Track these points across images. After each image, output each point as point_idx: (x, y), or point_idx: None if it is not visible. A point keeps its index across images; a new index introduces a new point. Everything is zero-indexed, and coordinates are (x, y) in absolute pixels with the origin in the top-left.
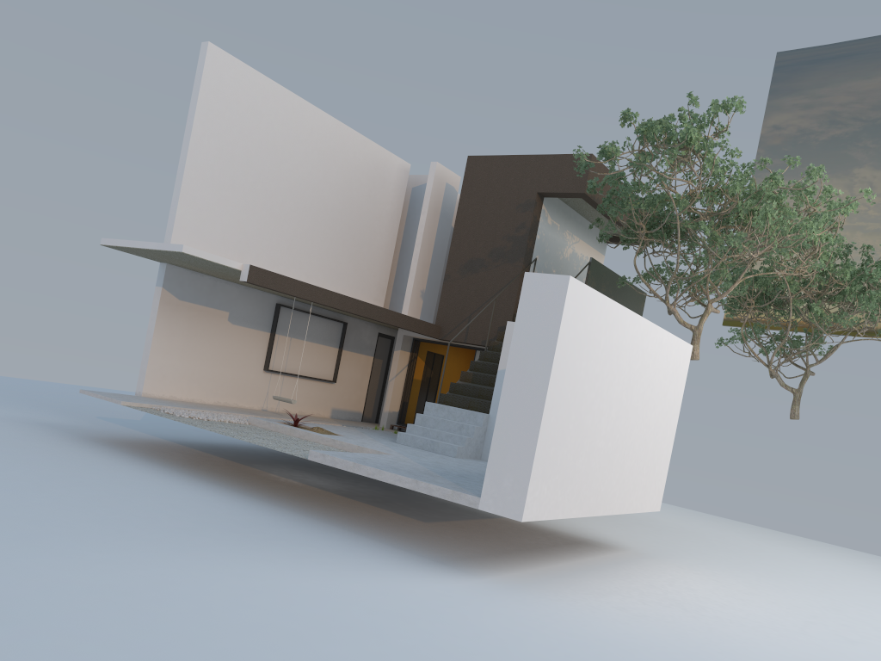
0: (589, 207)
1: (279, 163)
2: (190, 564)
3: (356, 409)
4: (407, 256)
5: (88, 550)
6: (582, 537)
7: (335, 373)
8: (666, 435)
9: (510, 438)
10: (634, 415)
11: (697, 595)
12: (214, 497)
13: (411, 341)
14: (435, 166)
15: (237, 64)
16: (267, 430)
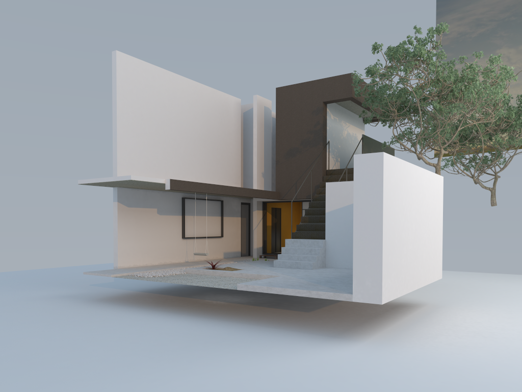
0: (353, 104)
1: (168, 114)
2: (202, 370)
3: (237, 250)
4: (248, 153)
5: (141, 374)
6: (397, 302)
7: (222, 231)
8: (438, 233)
9: (364, 255)
10: (423, 225)
11: (483, 325)
12: (186, 323)
13: (261, 203)
14: (256, 97)
15: (134, 60)
16: (199, 275)
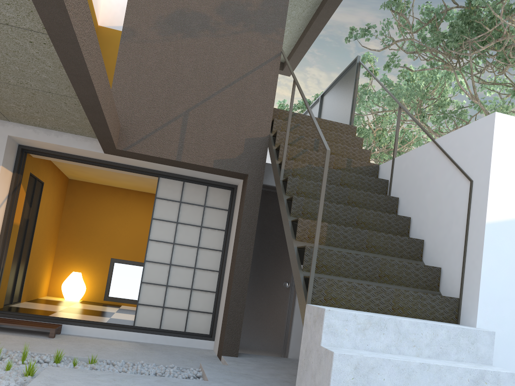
0: None
1: None
2: None
3: None
4: None
5: None
6: None
7: None
8: None
9: None
10: None
11: None
12: None
13: (16, 151)
14: None
15: None
16: None
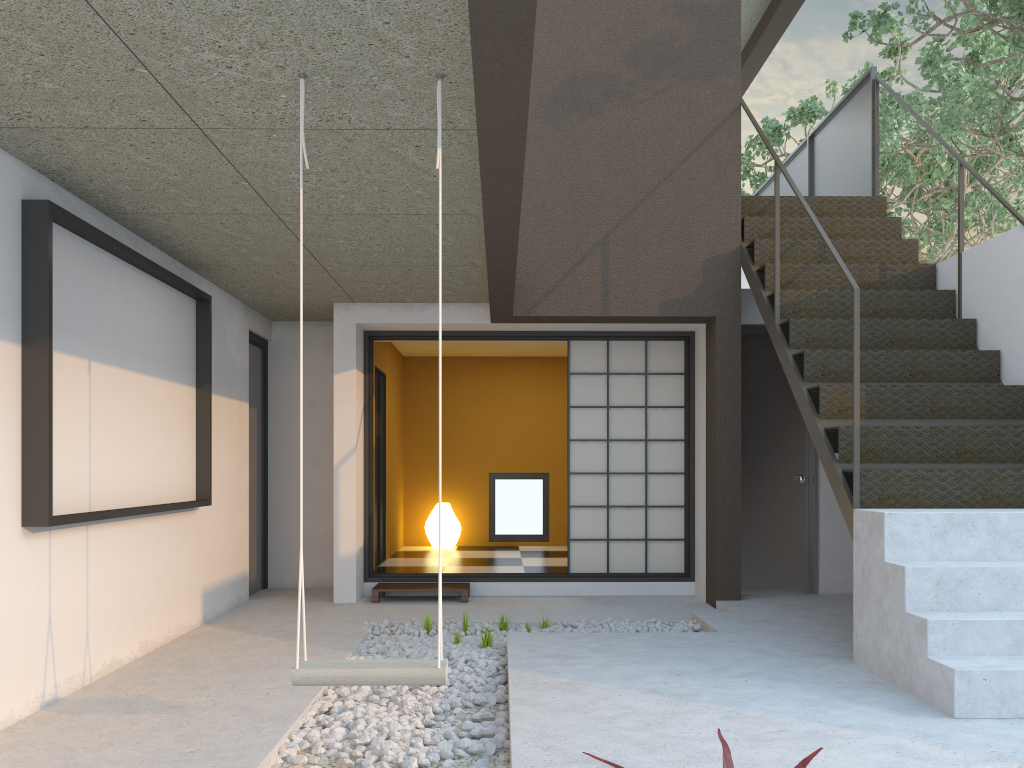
0: None
1: None
2: None
3: (239, 568)
4: None
5: None
6: None
7: (205, 475)
8: None
9: None
10: None
11: None
12: None
13: (363, 341)
14: None
15: None
16: None
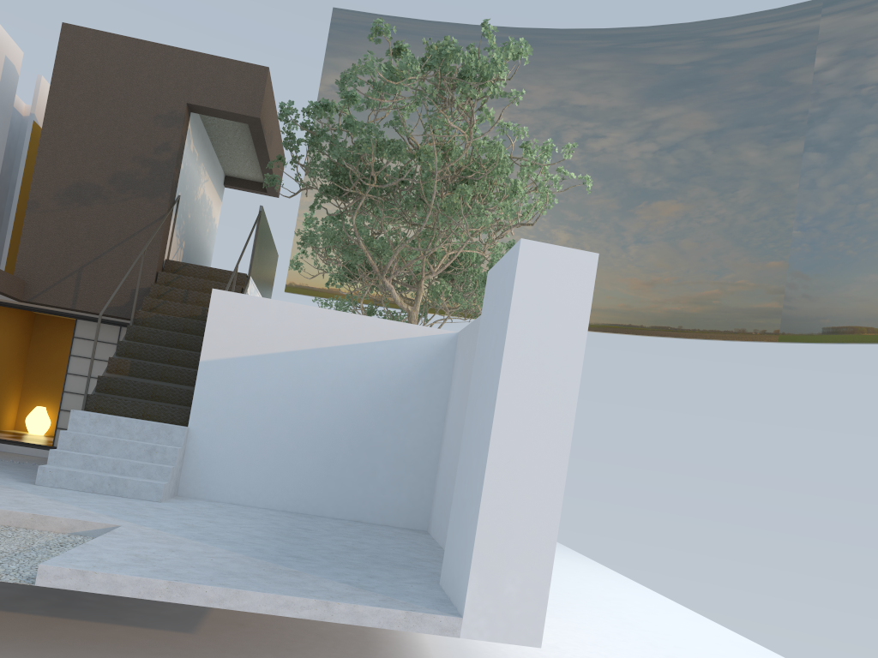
0: (235, 138)
1: None
2: None
3: None
4: None
5: None
6: None
7: None
8: None
9: (512, 513)
10: None
11: (575, 655)
12: None
13: None
14: None
15: None
16: None
